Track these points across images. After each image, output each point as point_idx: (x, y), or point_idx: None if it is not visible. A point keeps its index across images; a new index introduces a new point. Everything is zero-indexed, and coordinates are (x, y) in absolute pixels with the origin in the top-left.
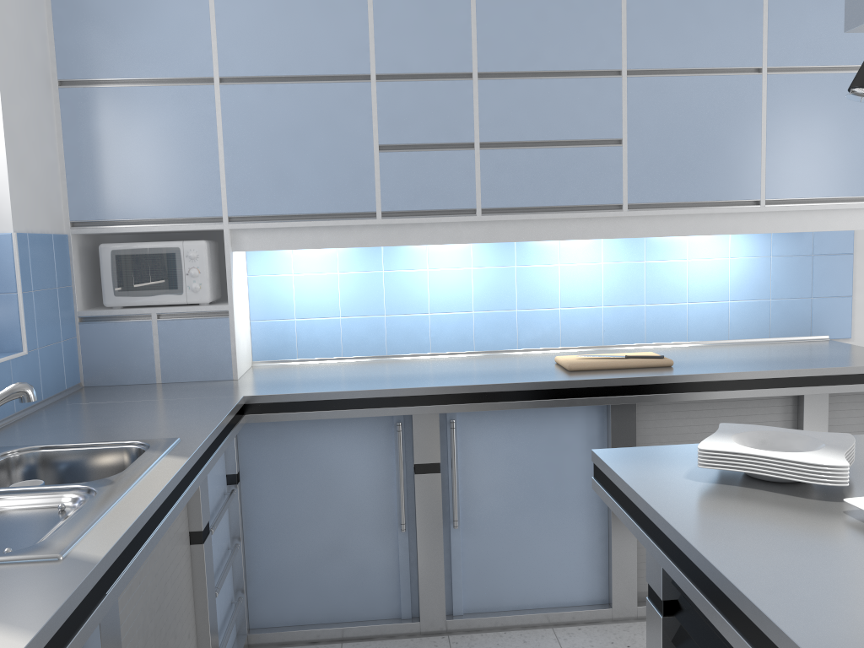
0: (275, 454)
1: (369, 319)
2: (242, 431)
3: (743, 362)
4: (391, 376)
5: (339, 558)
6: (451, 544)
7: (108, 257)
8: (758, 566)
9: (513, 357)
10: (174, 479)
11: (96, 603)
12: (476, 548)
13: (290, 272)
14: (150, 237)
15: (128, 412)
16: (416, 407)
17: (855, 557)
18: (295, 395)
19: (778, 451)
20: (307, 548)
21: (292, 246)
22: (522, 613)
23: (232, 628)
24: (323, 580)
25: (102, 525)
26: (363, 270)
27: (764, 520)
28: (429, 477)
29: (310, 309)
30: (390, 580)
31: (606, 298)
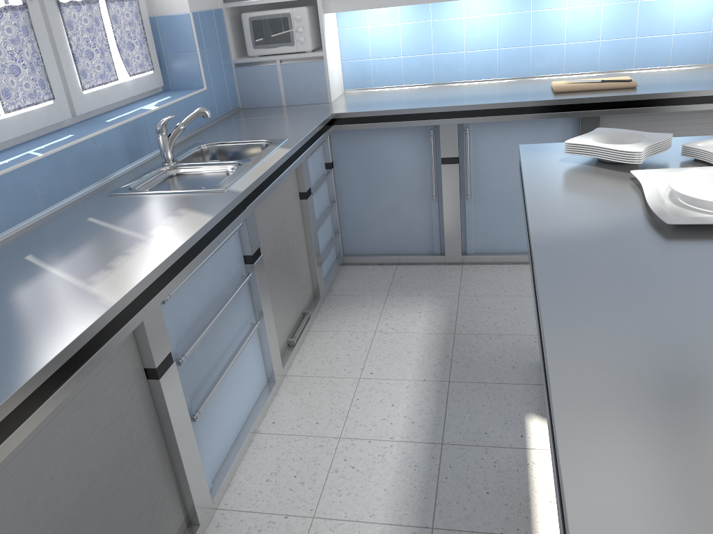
0: (353, 151)
1: (421, 57)
2: (333, 136)
3: (697, 83)
4: (429, 99)
5: (395, 216)
6: (466, 210)
7: (247, 23)
8: (548, 200)
9: (524, 83)
10: (281, 159)
11: (241, 211)
12: (482, 213)
13: (366, 24)
14: (273, 4)
15: (264, 124)
16: (440, 120)
17: (605, 198)
18: (363, 112)
19: (609, 144)
20: (375, 209)
21: (362, 8)
22: (511, 255)
23: (330, 250)
24: (386, 229)
25: (244, 179)
26: (416, 20)
27: (578, 181)
28: (450, 167)
29: (380, 51)
30: (427, 231)
31: (603, 33)
